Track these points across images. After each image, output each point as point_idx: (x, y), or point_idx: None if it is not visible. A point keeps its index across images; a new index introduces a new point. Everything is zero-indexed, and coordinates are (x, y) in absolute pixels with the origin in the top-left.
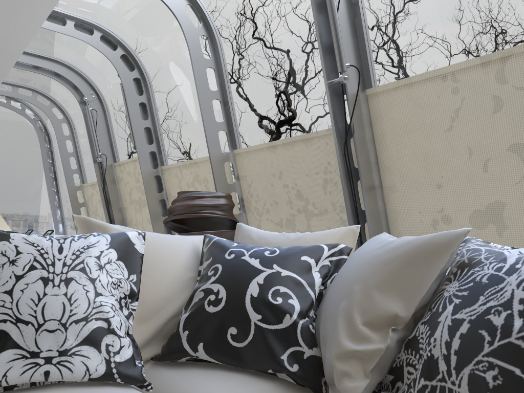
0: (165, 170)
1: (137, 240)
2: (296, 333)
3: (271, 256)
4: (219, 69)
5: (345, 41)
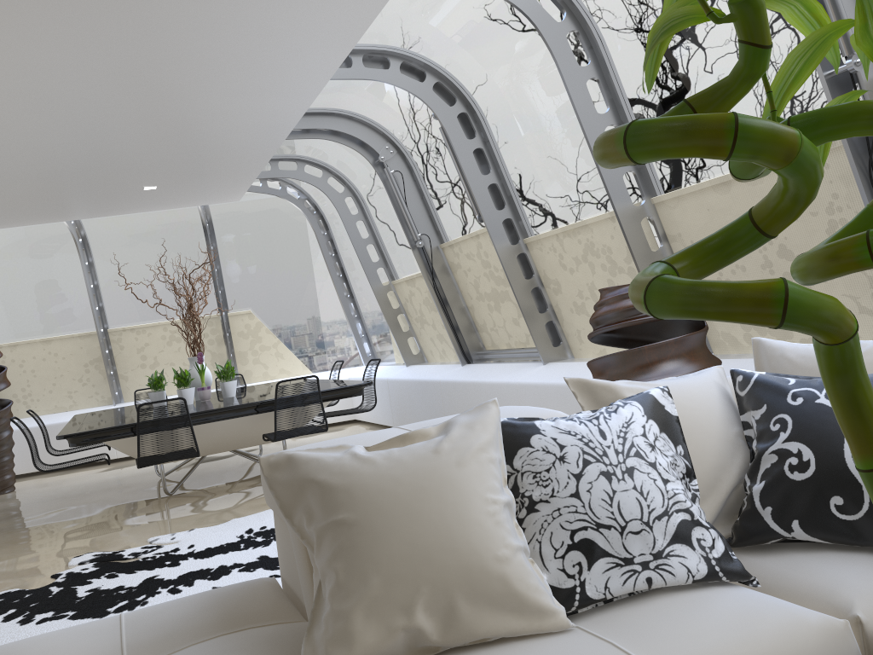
0: (532, 244)
1: (664, 399)
2: None
3: None
4: (605, 76)
5: (844, 0)
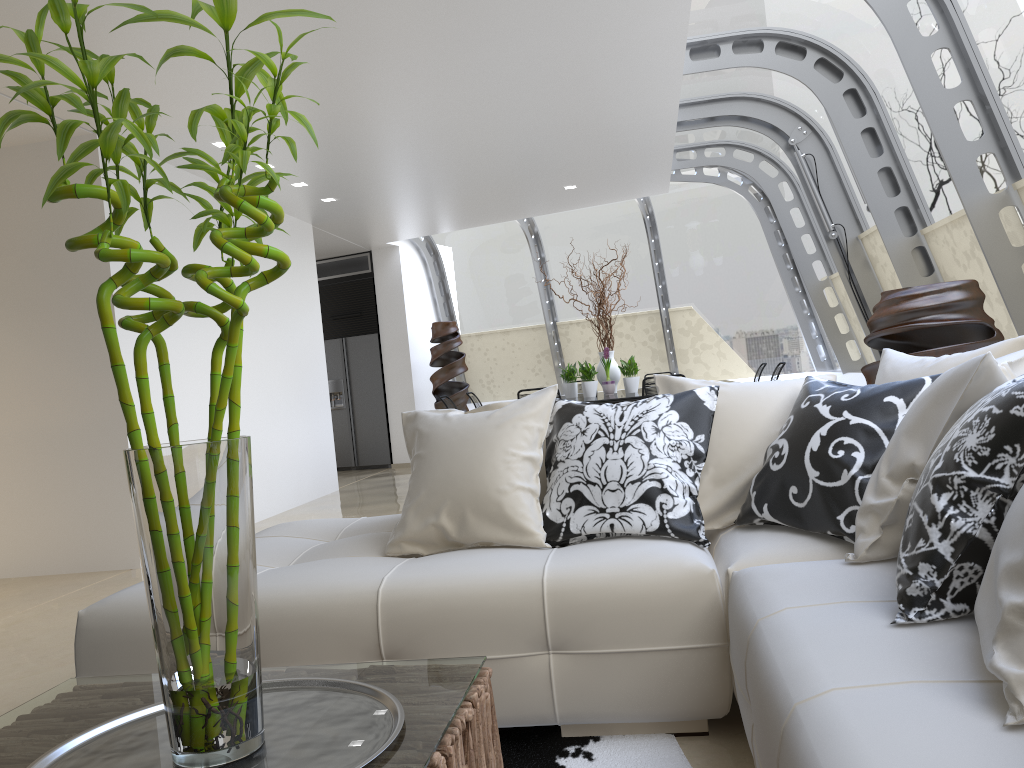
0: (928, 236)
1: (708, 396)
2: (853, 490)
3: (846, 400)
4: (958, 44)
5: None
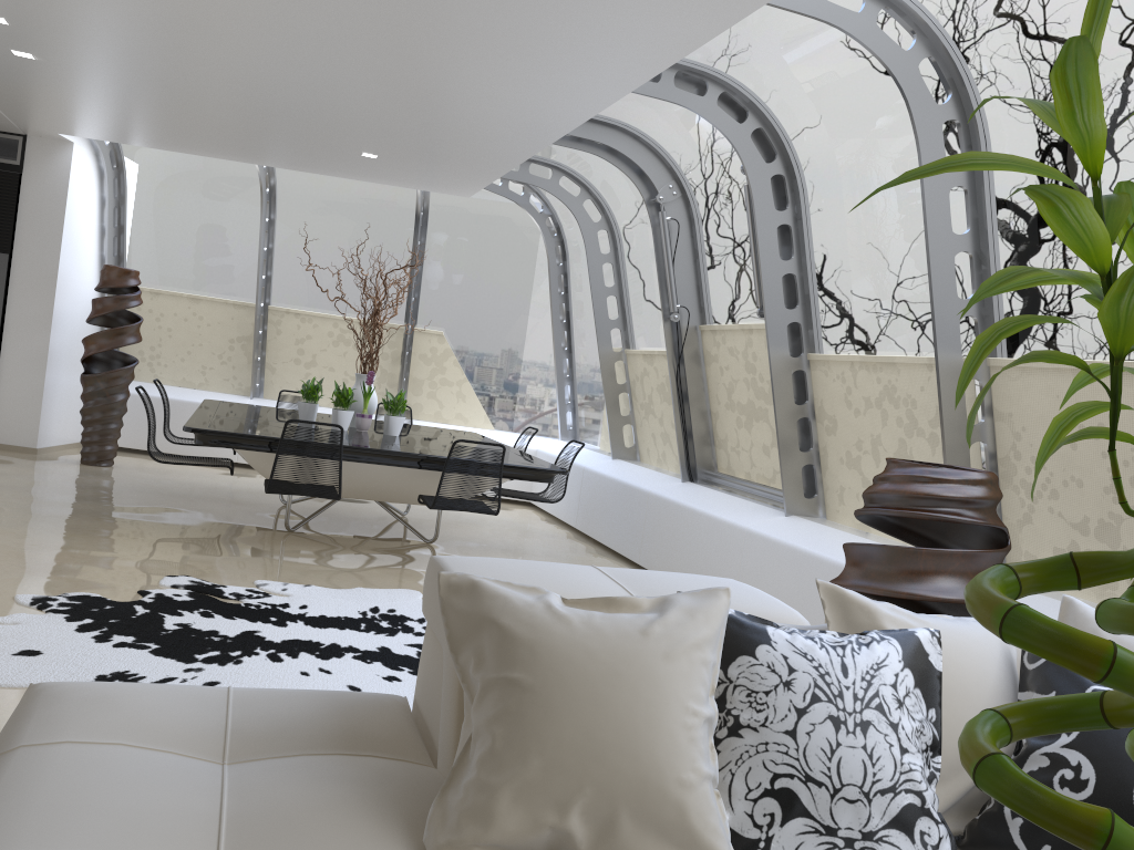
0: (817, 363)
1: (931, 646)
2: None
3: None
4: (976, 188)
5: None
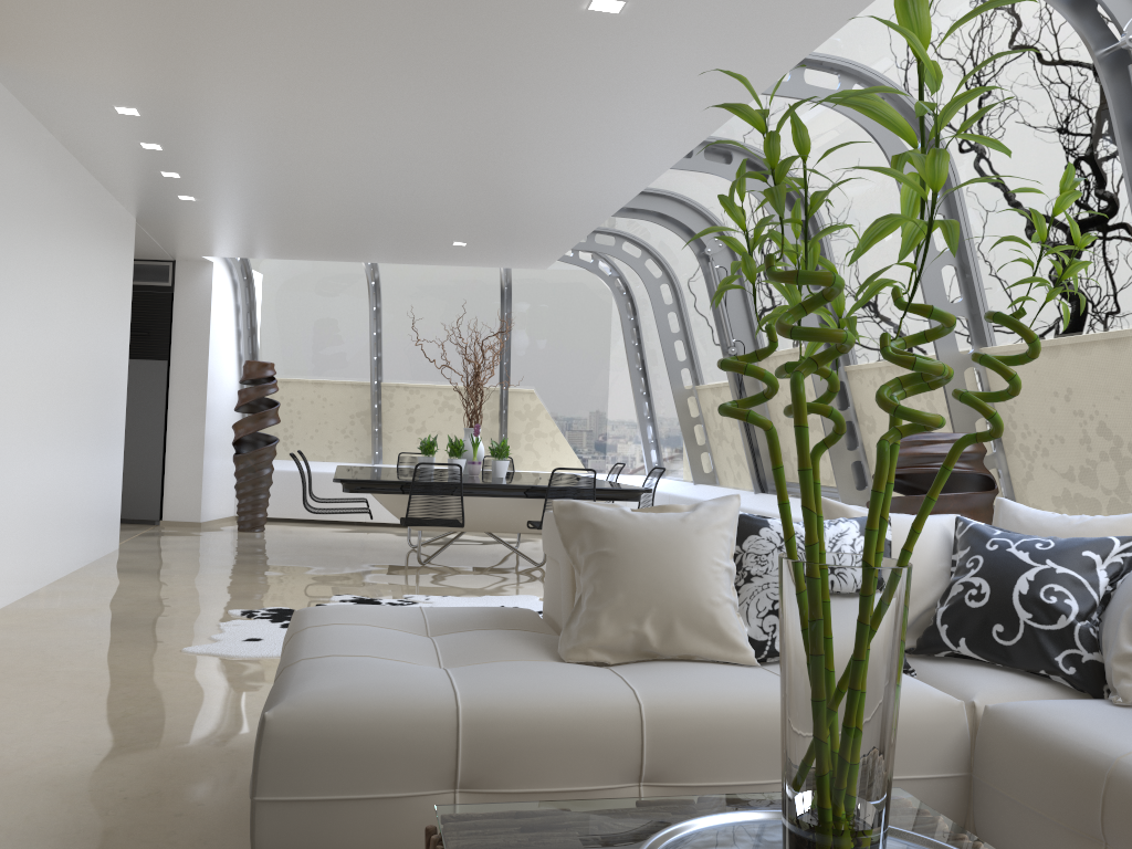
0: (852, 373)
1: None
2: (1072, 635)
3: (1043, 549)
4: (953, 213)
5: None
